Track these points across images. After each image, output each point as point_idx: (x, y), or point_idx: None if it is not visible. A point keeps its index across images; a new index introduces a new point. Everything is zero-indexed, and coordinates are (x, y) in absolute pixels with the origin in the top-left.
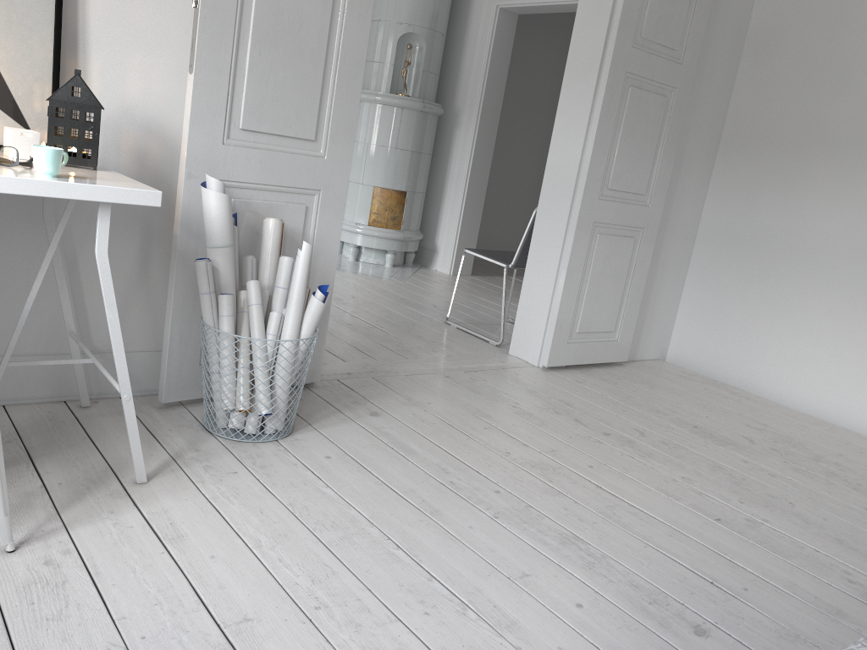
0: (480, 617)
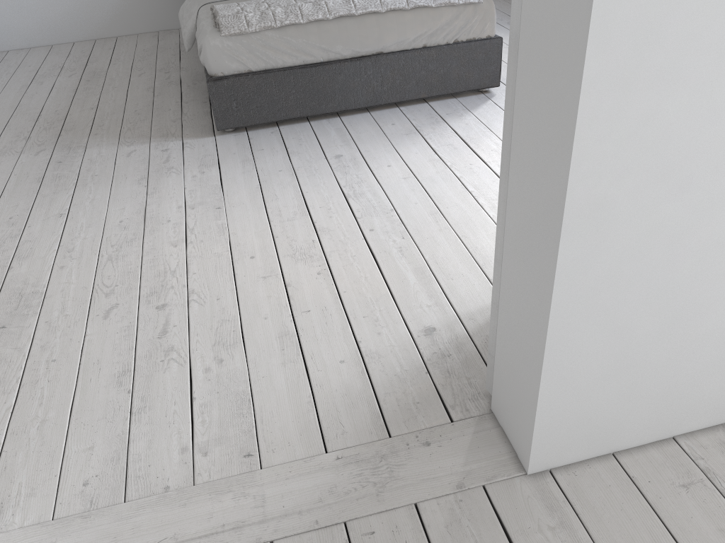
0: (445, 162)
